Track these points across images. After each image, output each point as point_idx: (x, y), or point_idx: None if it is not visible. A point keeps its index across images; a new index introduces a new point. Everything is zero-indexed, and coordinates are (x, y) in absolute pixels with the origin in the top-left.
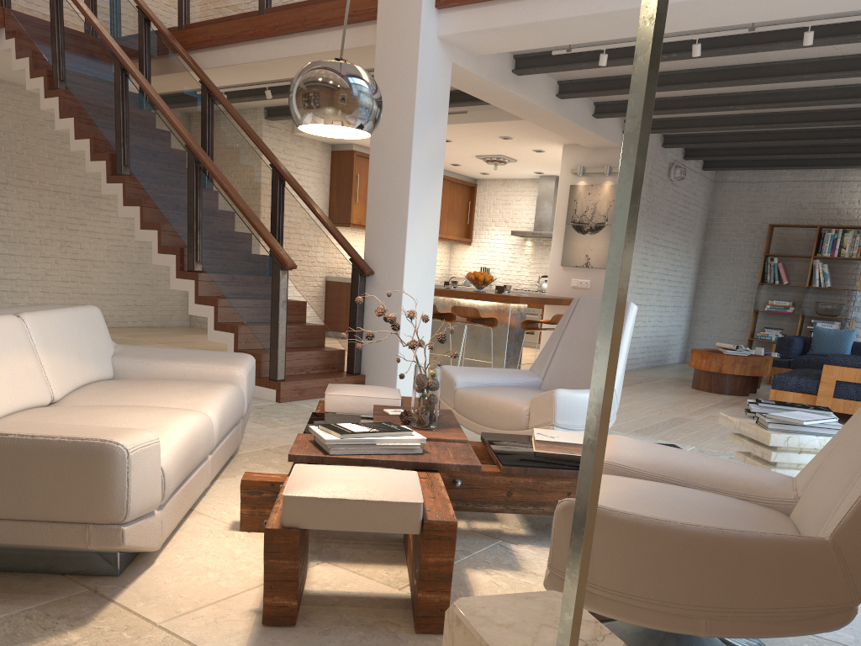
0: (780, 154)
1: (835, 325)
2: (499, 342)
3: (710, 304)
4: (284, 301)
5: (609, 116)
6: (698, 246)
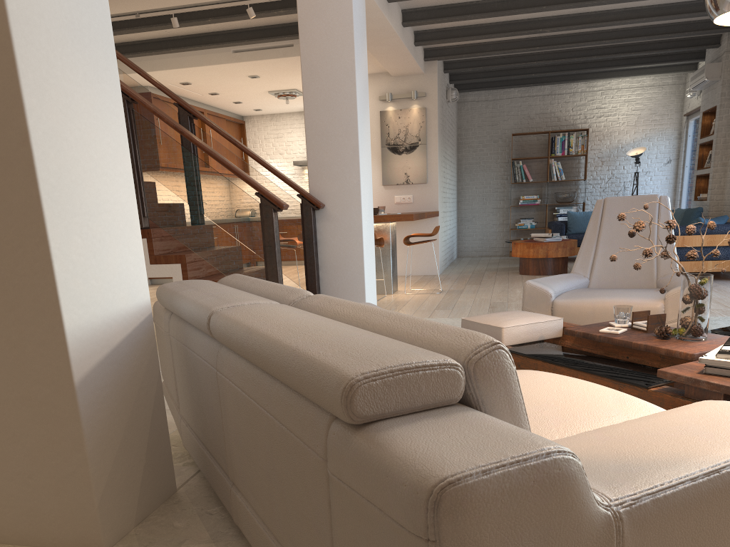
0: (529, 73)
1: (573, 209)
2: (384, 260)
3: (471, 205)
4: (278, 245)
5: (429, 43)
6: (456, 158)
